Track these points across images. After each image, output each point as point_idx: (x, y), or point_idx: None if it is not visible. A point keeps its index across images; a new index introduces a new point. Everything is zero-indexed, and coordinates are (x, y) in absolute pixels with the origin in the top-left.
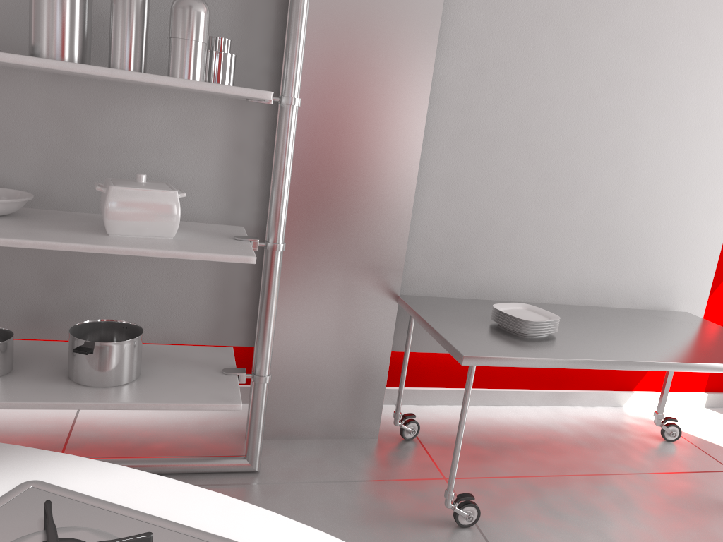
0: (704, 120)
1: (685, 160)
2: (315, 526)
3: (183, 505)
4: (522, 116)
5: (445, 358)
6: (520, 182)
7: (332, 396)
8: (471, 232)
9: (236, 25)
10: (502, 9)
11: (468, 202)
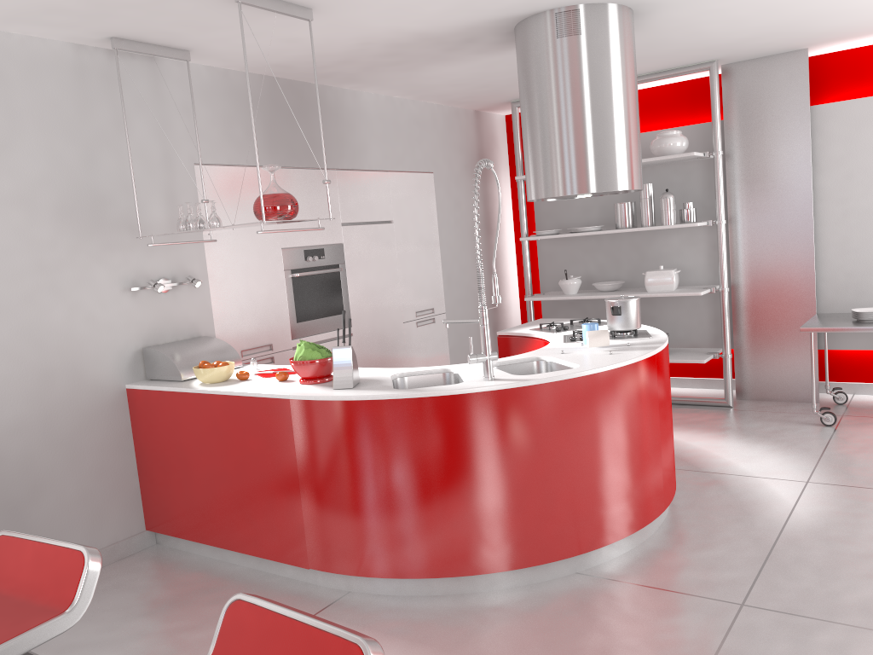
0: None
1: None
2: (743, 419)
3: None
4: None
5: None
6: None
7: (783, 375)
8: (864, 271)
9: (705, 191)
10: (856, 140)
11: (858, 253)
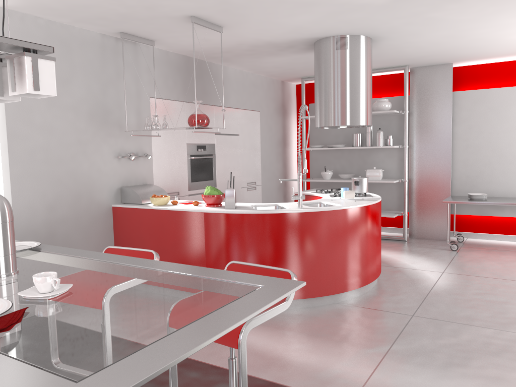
0: None
1: None
2: (412, 246)
3: None
4: (487, 138)
5: (485, 222)
6: (490, 158)
7: (432, 226)
8: (475, 175)
9: (398, 130)
10: (474, 110)
11: (472, 166)
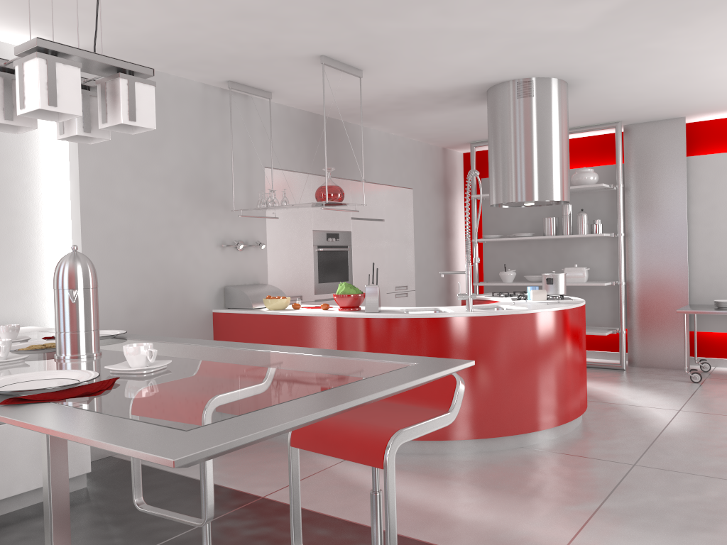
0: None
1: None
2: (633, 377)
3: None
4: None
5: None
6: None
7: (663, 349)
8: (724, 275)
9: (609, 213)
10: (718, 182)
11: (719, 262)
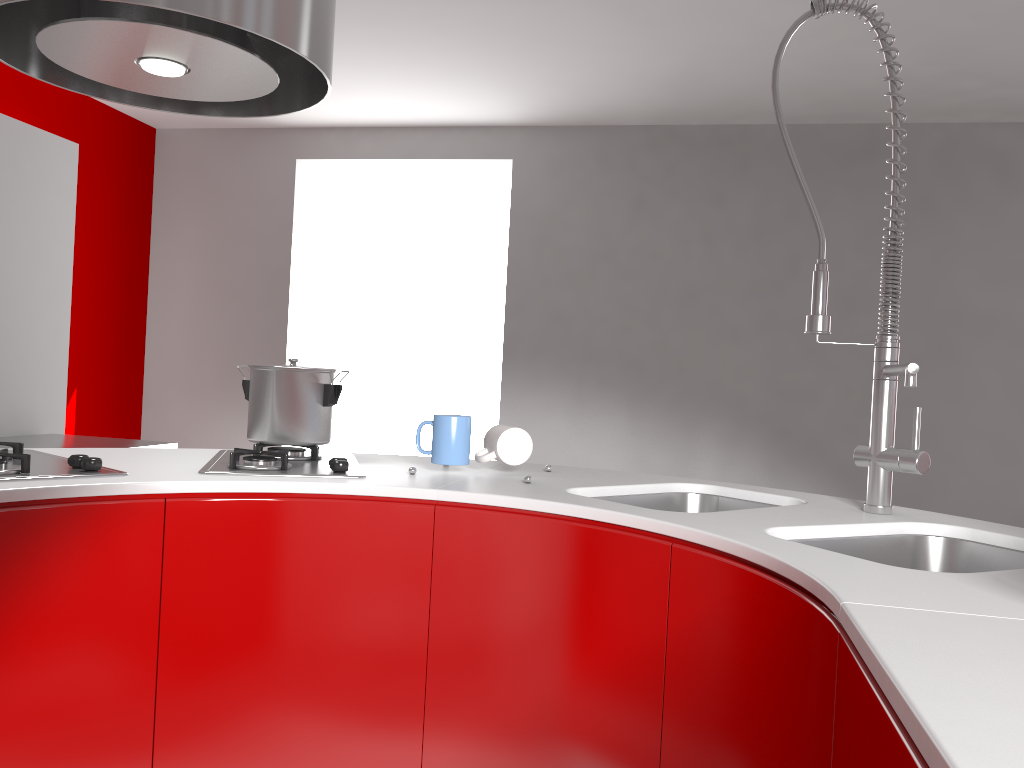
0: (34, 247)
1: (24, 285)
2: None
3: None
4: None
5: None
6: None
7: None
8: None
9: None
10: None
11: None
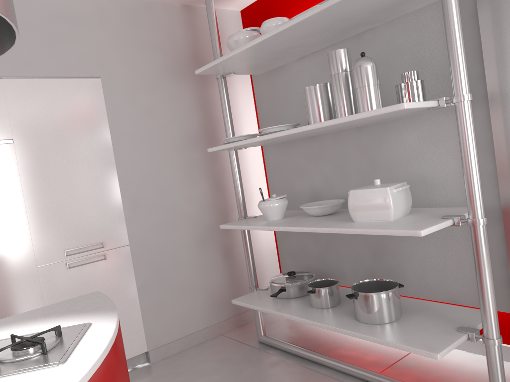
0: None
1: None
2: None
3: (90, 344)
4: None
5: None
6: None
7: None
8: None
9: None
10: None
11: None
